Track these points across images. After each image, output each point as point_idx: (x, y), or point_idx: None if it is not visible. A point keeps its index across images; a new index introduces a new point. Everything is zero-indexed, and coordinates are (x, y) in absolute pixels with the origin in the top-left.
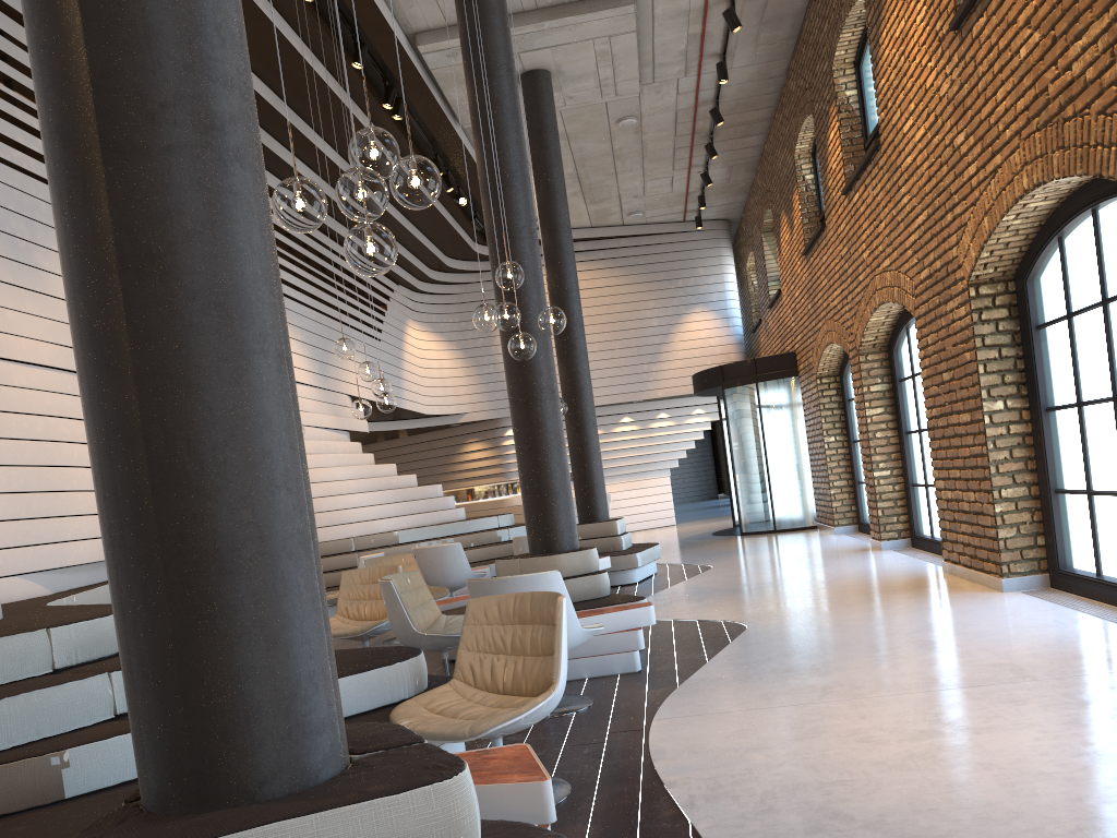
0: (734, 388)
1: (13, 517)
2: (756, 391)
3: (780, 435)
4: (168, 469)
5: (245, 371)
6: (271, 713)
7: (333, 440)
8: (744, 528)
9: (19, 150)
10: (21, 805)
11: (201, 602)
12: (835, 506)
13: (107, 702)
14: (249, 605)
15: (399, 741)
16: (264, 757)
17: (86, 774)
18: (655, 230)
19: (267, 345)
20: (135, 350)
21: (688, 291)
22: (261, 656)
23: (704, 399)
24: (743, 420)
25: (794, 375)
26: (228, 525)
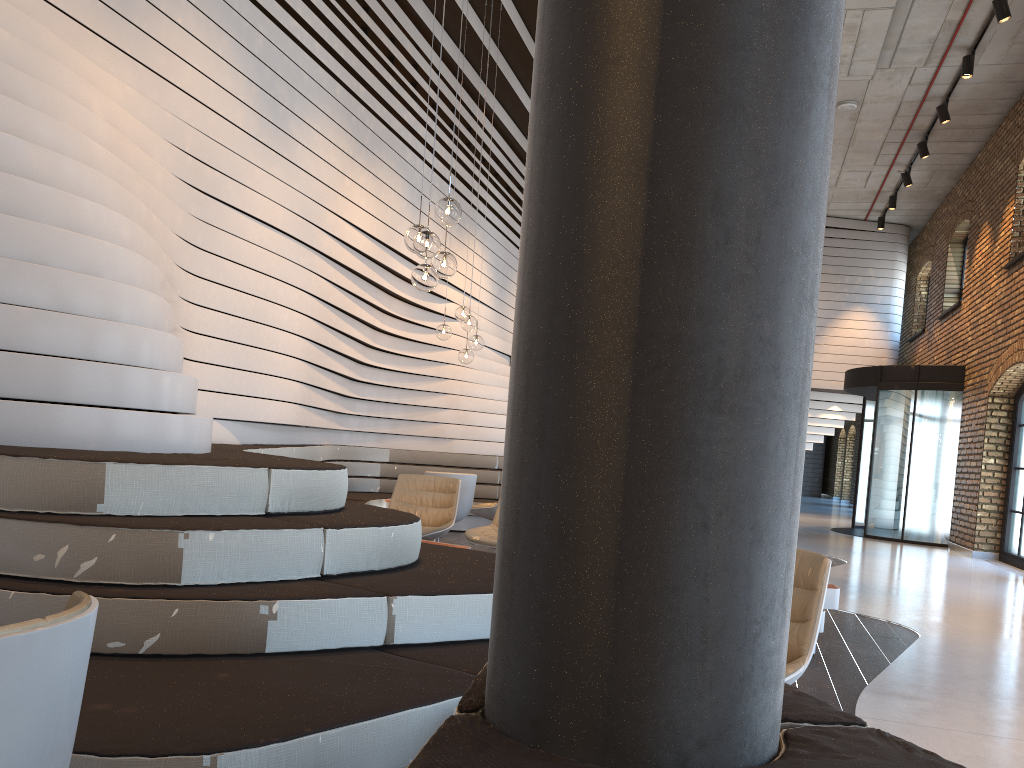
0: (890, 391)
1: (223, 364)
2: (913, 398)
3: (929, 447)
4: (676, 232)
5: (808, 110)
6: (734, 639)
7: (496, 361)
8: (869, 531)
9: (295, 21)
10: (221, 649)
11: (678, 447)
12: (978, 529)
13: (317, 559)
14: (742, 467)
15: (828, 715)
16: (713, 705)
17: (290, 631)
18: (833, 224)
19: (832, 84)
20: (669, 38)
21: (853, 289)
22: (740, 550)
23: (843, 398)
24: (892, 424)
25: (958, 390)
26: (742, 338)
